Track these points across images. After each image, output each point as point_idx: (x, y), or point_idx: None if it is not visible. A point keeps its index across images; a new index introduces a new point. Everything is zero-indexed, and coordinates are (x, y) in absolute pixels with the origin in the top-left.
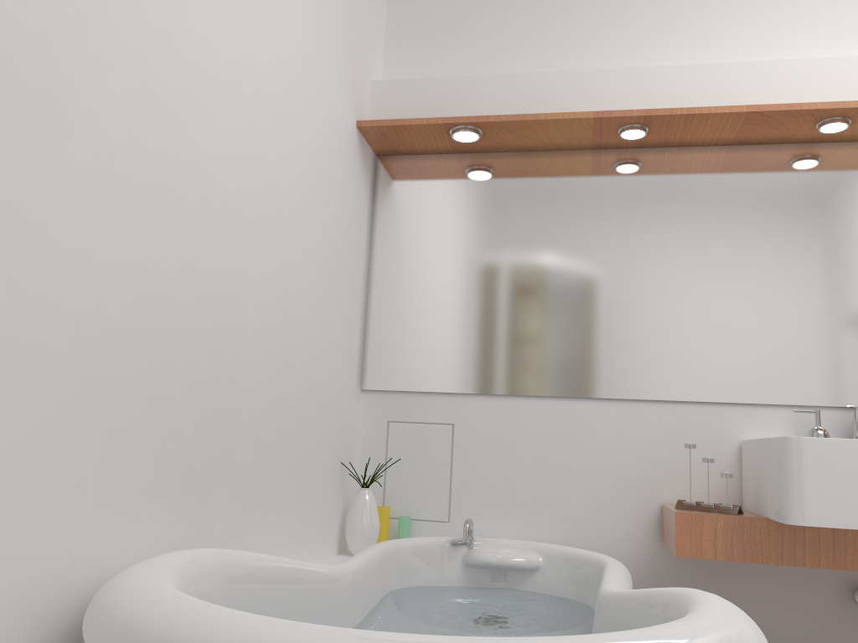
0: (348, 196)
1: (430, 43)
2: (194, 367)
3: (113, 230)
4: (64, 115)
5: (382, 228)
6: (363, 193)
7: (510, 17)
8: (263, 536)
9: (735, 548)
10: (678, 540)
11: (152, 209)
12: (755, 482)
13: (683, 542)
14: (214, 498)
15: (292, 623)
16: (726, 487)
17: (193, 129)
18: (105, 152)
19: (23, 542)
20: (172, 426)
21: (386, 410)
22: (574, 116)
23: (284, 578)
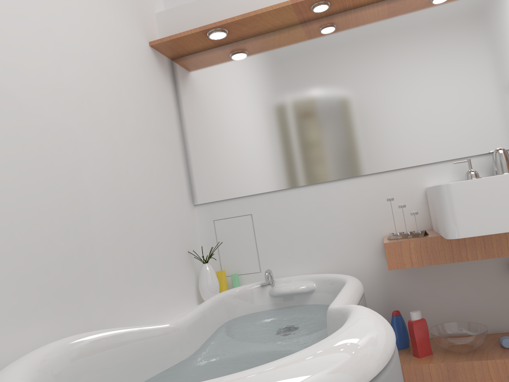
0: (153, 91)
1: None
2: (50, 227)
3: None
4: None
5: (184, 104)
6: (166, 86)
7: None
8: (134, 310)
9: (423, 258)
10: (388, 260)
11: None
12: (433, 213)
13: (391, 261)
14: (88, 299)
15: None
16: (415, 221)
17: (7, 83)
18: None
19: None
20: (41, 267)
21: (211, 214)
22: (279, 6)
23: (134, 338)
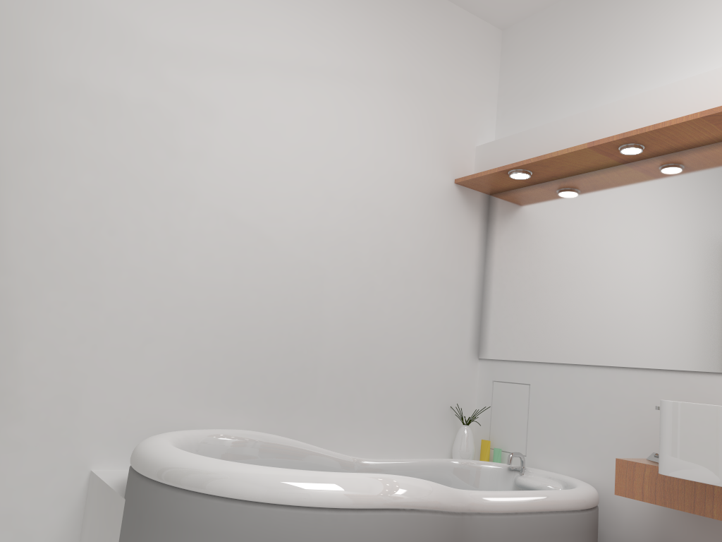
0: (445, 231)
1: (521, 107)
2: (276, 345)
3: (211, 287)
4: (179, 246)
5: (491, 245)
6: (469, 225)
7: (571, 72)
8: (350, 440)
9: (657, 494)
10: (616, 481)
11: (237, 274)
12: None
13: (620, 483)
14: (297, 412)
15: (161, 442)
16: None
17: (267, 230)
18: (204, 255)
19: (164, 414)
20: (259, 373)
21: (492, 373)
22: (574, 149)
23: (309, 455)
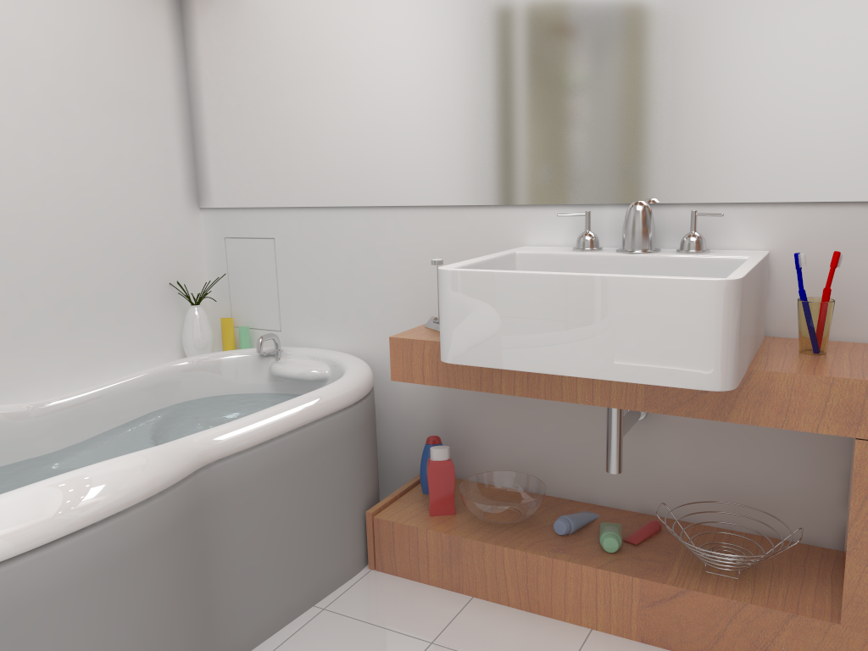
0: (111, 15)
1: None
2: None
3: None
4: None
5: (192, 34)
6: (150, 2)
7: None
8: (17, 370)
9: (440, 374)
10: (392, 364)
11: None
12: None
13: (396, 367)
14: None
15: None
16: None
17: None
18: None
19: None
20: None
21: (222, 227)
22: None
23: None
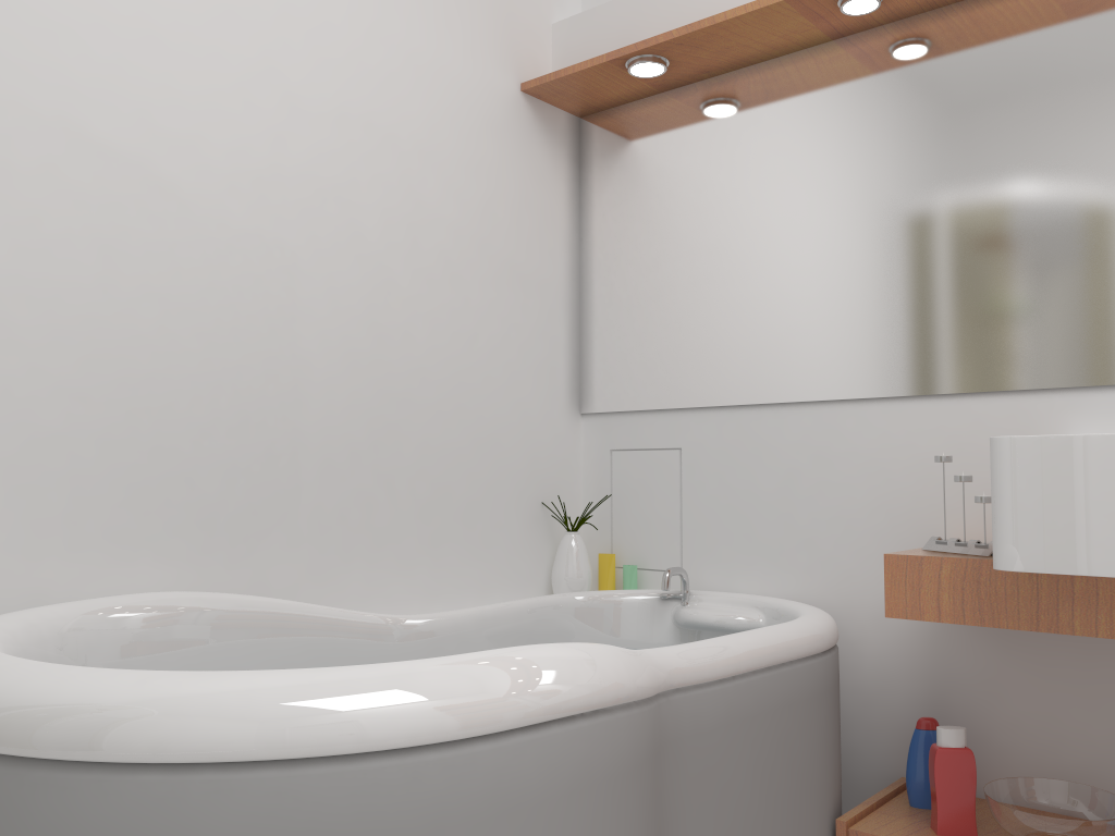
0: (512, 181)
1: None
2: (209, 411)
3: (48, 292)
4: None
5: (590, 209)
6: (551, 172)
7: None
8: (374, 584)
9: (967, 606)
10: (888, 593)
11: (107, 262)
12: None
13: (894, 597)
14: (267, 544)
15: None
16: (984, 517)
17: (165, 167)
18: (23, 219)
19: None
20: (178, 473)
21: (608, 437)
22: (759, 6)
23: (306, 625)
